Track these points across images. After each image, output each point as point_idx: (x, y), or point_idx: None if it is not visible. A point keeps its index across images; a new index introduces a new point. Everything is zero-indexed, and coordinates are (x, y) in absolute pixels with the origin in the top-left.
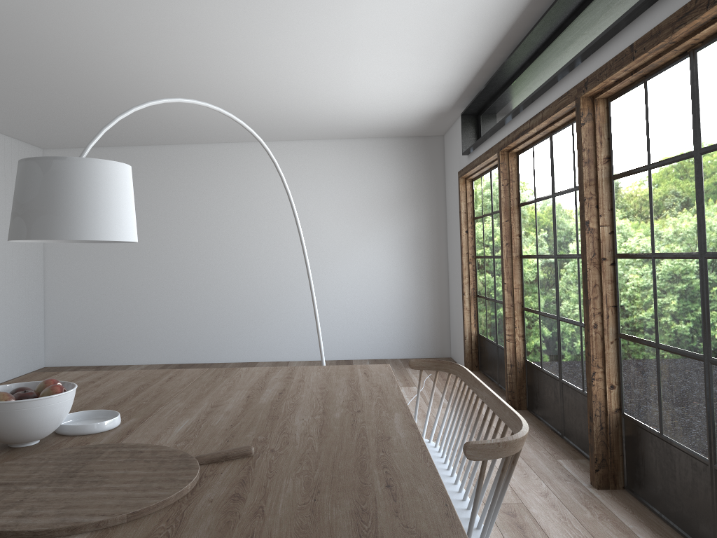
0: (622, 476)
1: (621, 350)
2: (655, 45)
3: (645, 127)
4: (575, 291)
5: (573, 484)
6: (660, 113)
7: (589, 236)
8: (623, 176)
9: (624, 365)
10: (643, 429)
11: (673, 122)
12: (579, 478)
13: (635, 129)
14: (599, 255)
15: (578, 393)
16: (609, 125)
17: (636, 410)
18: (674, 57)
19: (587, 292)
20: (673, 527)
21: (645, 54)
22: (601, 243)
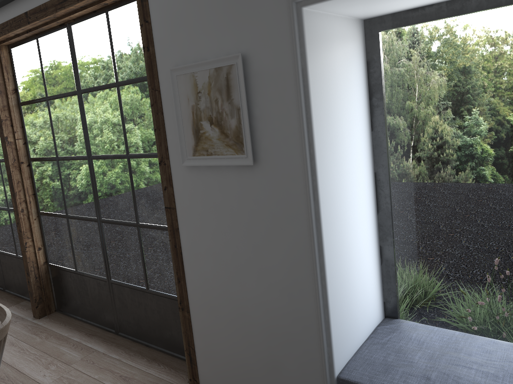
0: (54, 304)
1: (42, 223)
2: (45, 17)
3: (41, 71)
4: (0, 186)
5: (22, 322)
6: (51, 63)
7: (9, 147)
8: (29, 103)
9: (46, 232)
10: (64, 270)
11: (61, 70)
12: (25, 316)
13: (33, 71)
14: (18, 160)
15: (13, 257)
16: (13, 65)
17: (58, 259)
18: (56, 26)
19: (13, 188)
20: (91, 323)
21: (38, 22)
22: (19, 151)
